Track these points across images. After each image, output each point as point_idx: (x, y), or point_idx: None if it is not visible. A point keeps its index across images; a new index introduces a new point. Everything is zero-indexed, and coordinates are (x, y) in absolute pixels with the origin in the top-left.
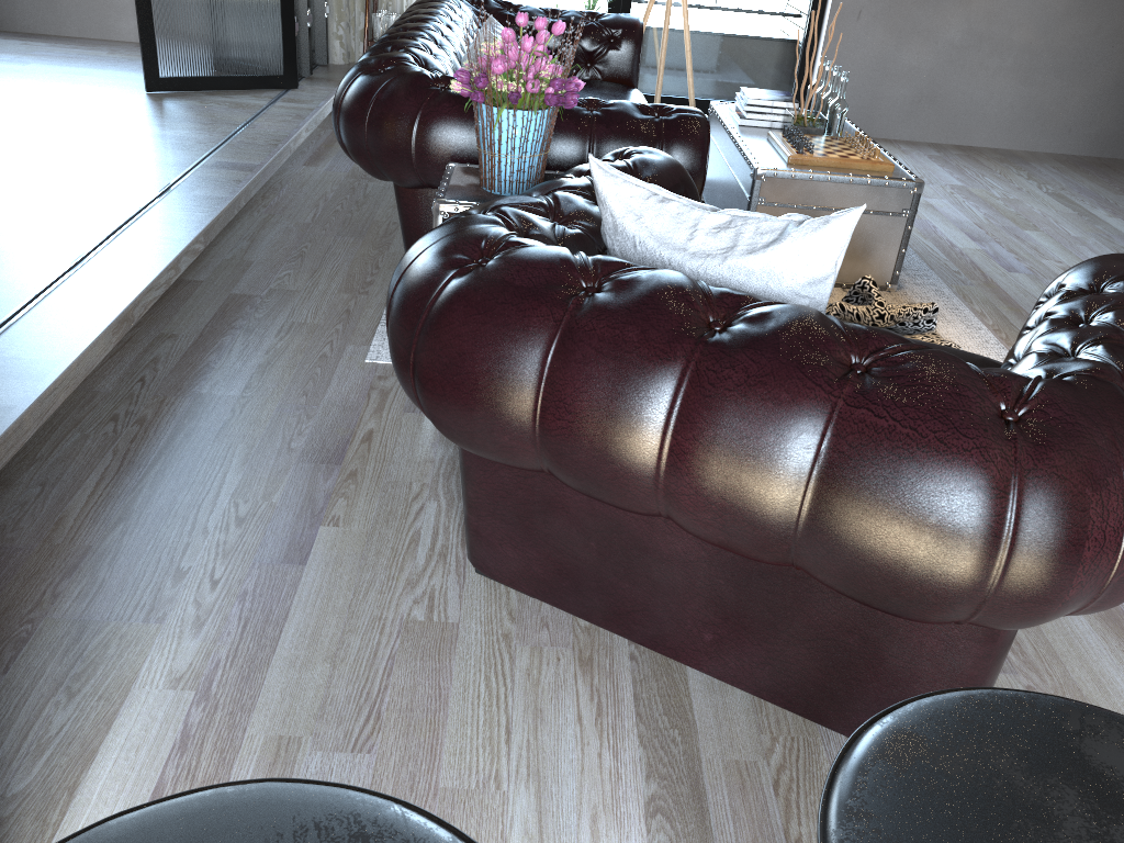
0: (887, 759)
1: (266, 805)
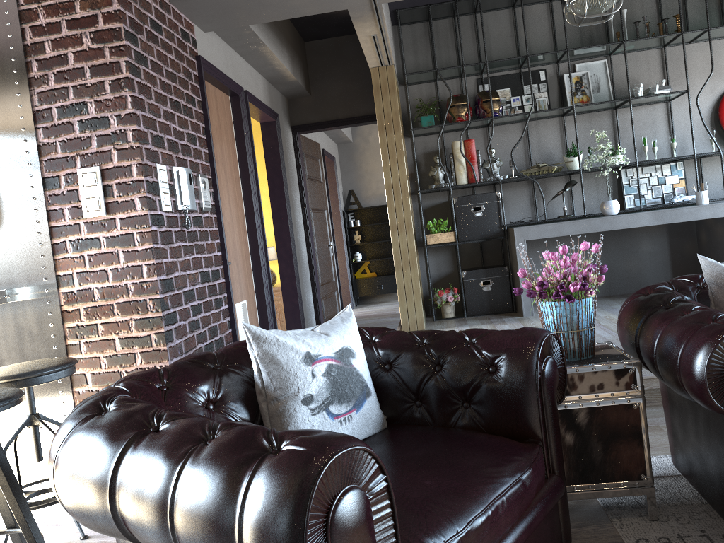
0: (11, 388)
1: (65, 361)
